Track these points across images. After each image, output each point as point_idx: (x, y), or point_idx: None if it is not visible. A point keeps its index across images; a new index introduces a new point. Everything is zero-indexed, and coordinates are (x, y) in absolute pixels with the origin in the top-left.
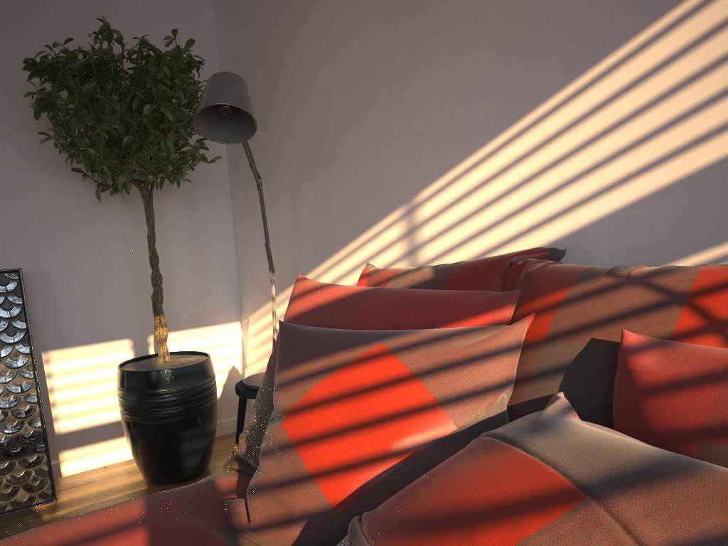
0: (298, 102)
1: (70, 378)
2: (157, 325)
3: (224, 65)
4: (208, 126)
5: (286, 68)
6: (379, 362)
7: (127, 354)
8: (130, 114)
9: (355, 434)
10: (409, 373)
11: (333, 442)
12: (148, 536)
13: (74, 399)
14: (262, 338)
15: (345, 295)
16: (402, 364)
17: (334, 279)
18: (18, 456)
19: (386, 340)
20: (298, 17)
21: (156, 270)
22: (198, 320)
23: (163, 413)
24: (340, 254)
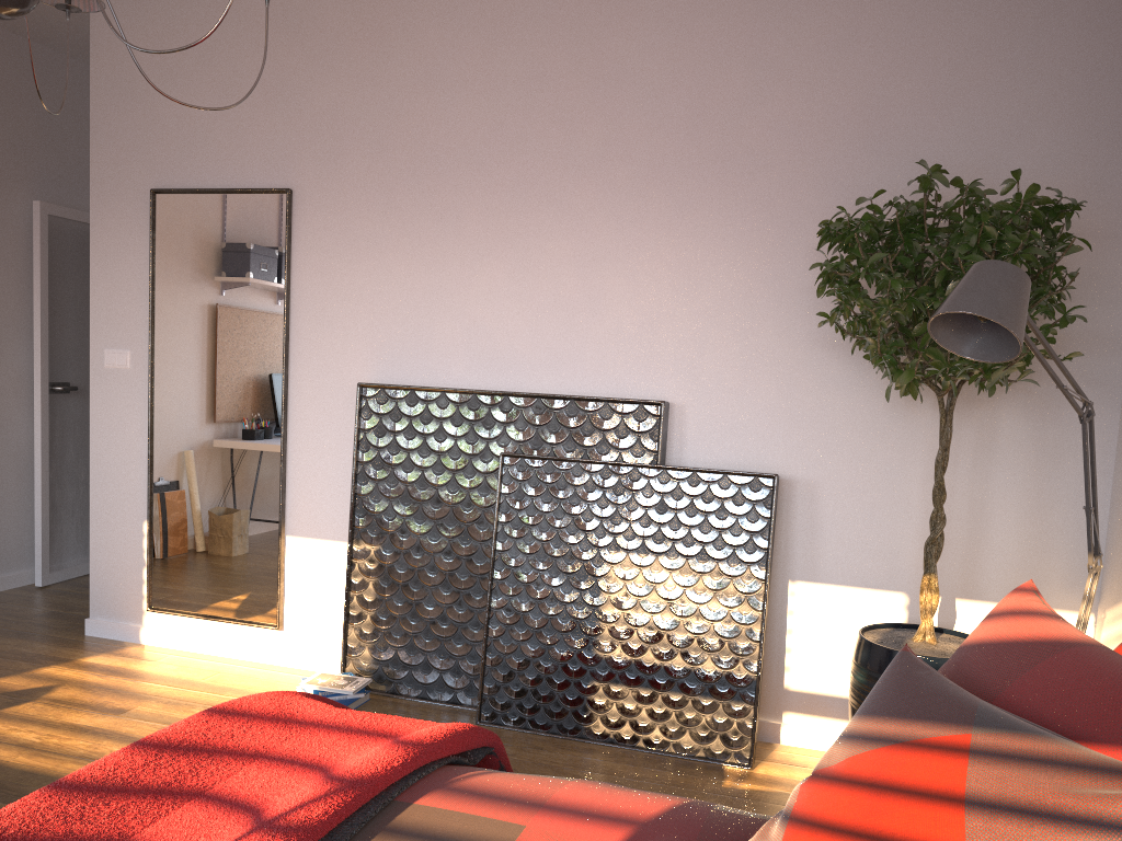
0: None
1: (815, 623)
2: (923, 588)
3: None
4: (960, 336)
5: None
6: (942, 758)
7: (896, 614)
8: (930, 291)
9: (845, 840)
10: (961, 794)
11: (818, 837)
12: (624, 840)
13: (814, 652)
14: None
15: (1032, 638)
16: (964, 775)
17: None
18: (723, 698)
19: (980, 731)
20: None
21: (937, 510)
22: None
23: None
24: None
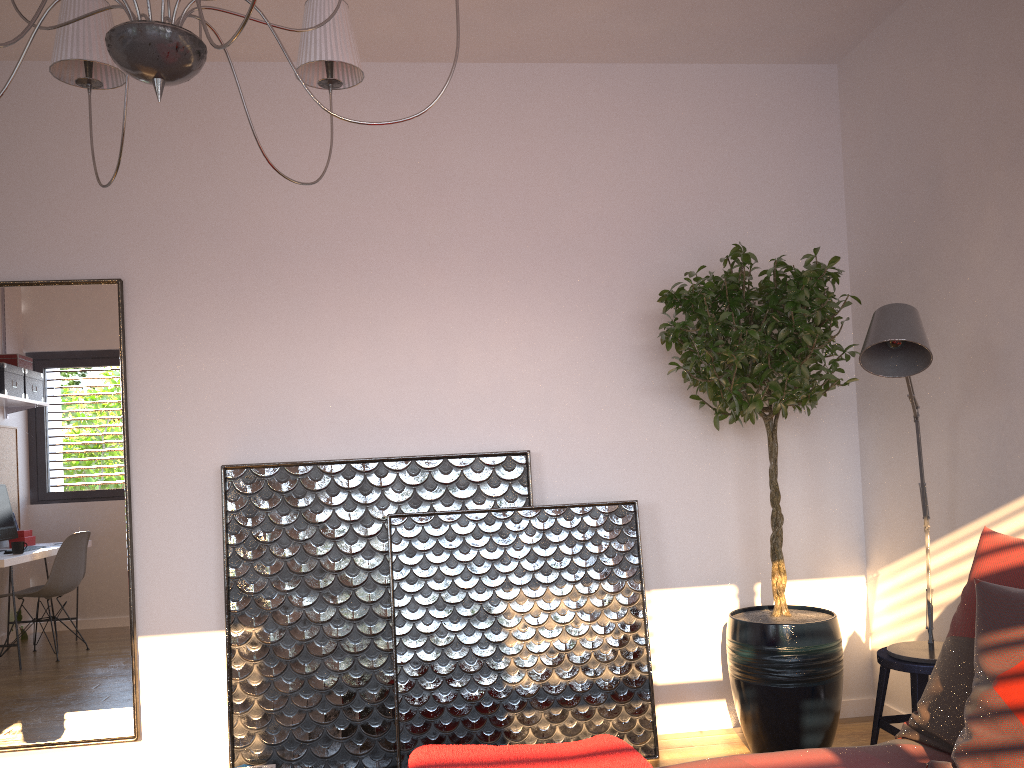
0: (963, 314)
1: (670, 623)
2: (775, 572)
3: (856, 269)
4: (872, 360)
5: (947, 274)
6: None
7: (731, 602)
8: (763, 339)
9: None
10: None
11: None
12: None
13: (673, 648)
14: (897, 599)
15: None
16: None
17: (1012, 532)
18: (624, 701)
19: None
20: (966, 217)
21: (777, 508)
22: (813, 570)
23: (783, 675)
24: (1023, 500)
